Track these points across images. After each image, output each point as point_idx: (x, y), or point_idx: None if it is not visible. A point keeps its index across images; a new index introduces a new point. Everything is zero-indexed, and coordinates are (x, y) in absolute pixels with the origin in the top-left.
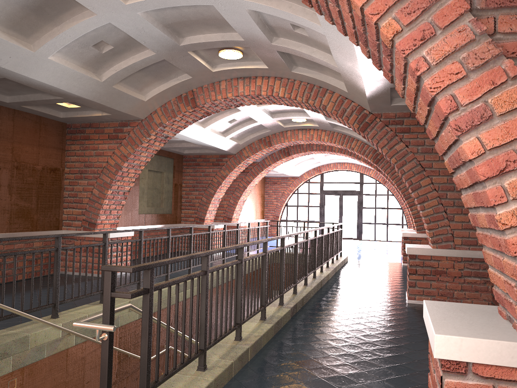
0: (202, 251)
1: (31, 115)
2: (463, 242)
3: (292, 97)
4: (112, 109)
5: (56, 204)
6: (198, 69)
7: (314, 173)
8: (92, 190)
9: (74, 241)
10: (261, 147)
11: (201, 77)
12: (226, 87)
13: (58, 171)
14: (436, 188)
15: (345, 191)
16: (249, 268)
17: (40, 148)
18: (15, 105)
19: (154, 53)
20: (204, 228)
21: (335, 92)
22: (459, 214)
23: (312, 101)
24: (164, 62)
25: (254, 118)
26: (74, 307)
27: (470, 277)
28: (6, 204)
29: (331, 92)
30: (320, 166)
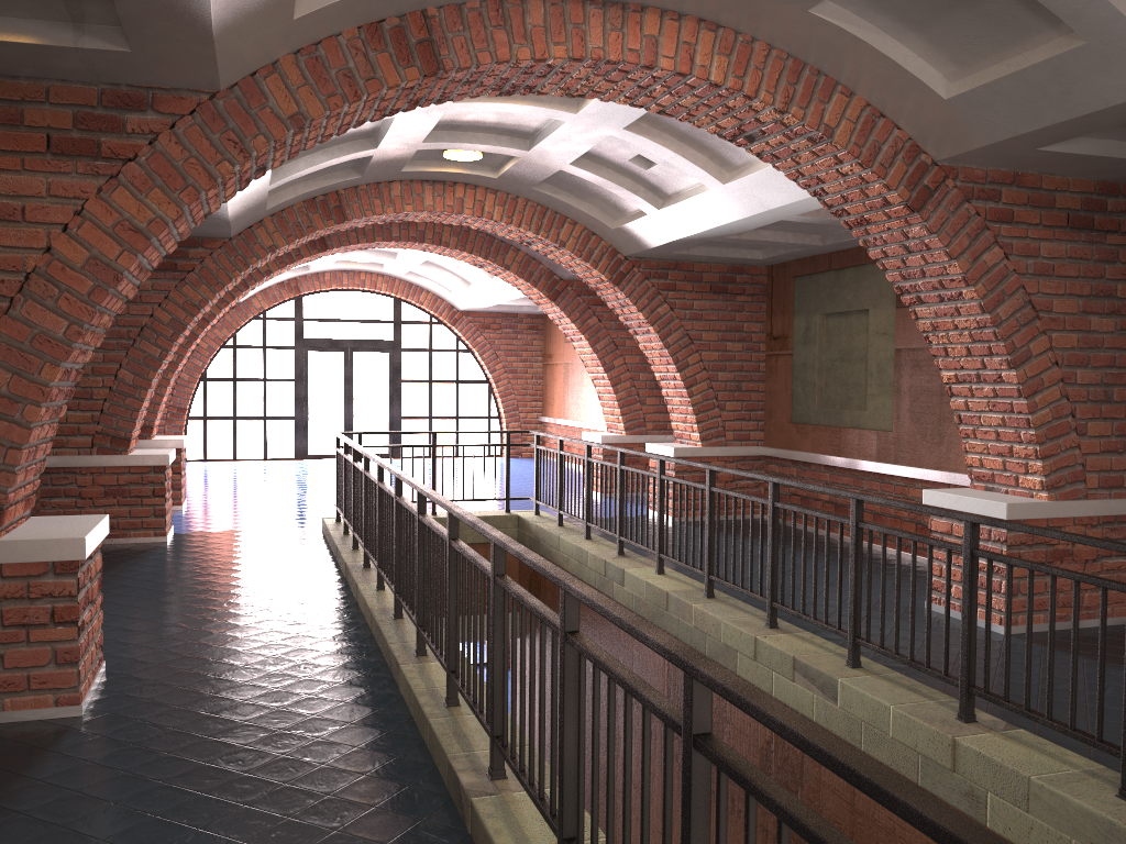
0: (128, 538)
1: None
2: (1101, 482)
3: (748, 89)
4: (195, 30)
5: None
6: None
7: (282, 294)
8: None
9: None
10: (316, 222)
11: None
12: (546, 22)
13: None
14: (1059, 361)
15: (359, 342)
16: None
17: None
18: None
19: None
20: (131, 467)
21: (859, 93)
22: (1095, 420)
23: (799, 111)
24: None
25: (386, 137)
26: None
27: (1110, 558)
28: None
29: (847, 93)
30: (297, 277)
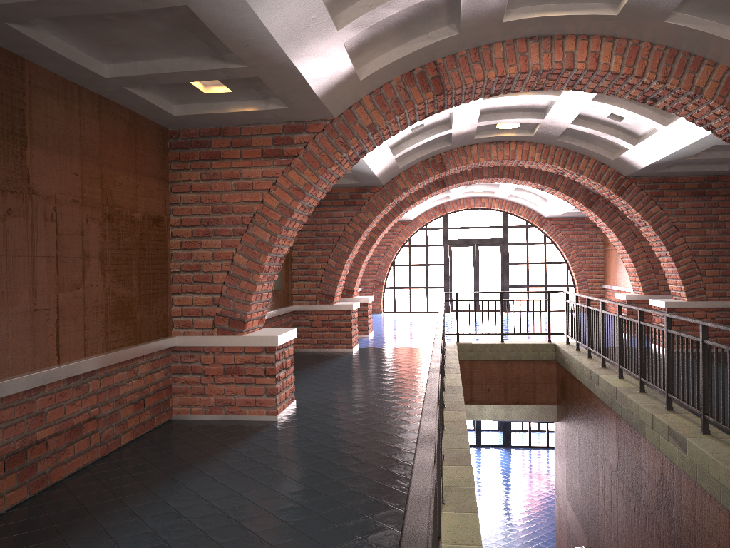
0: (333, 348)
1: (123, 109)
2: None
3: (637, 73)
4: (309, 96)
5: (162, 288)
6: (485, 16)
7: (435, 214)
8: (233, 257)
9: (200, 356)
10: (428, 172)
11: (473, 33)
12: (504, 55)
13: (162, 223)
14: None
15: (482, 240)
16: None
17: (137, 178)
18: (112, 86)
19: None
20: (334, 311)
21: (721, 62)
22: None
23: (675, 81)
24: None
25: (453, 122)
26: (355, 513)
27: None
28: (99, 294)
29: (711, 64)
30: (444, 203)
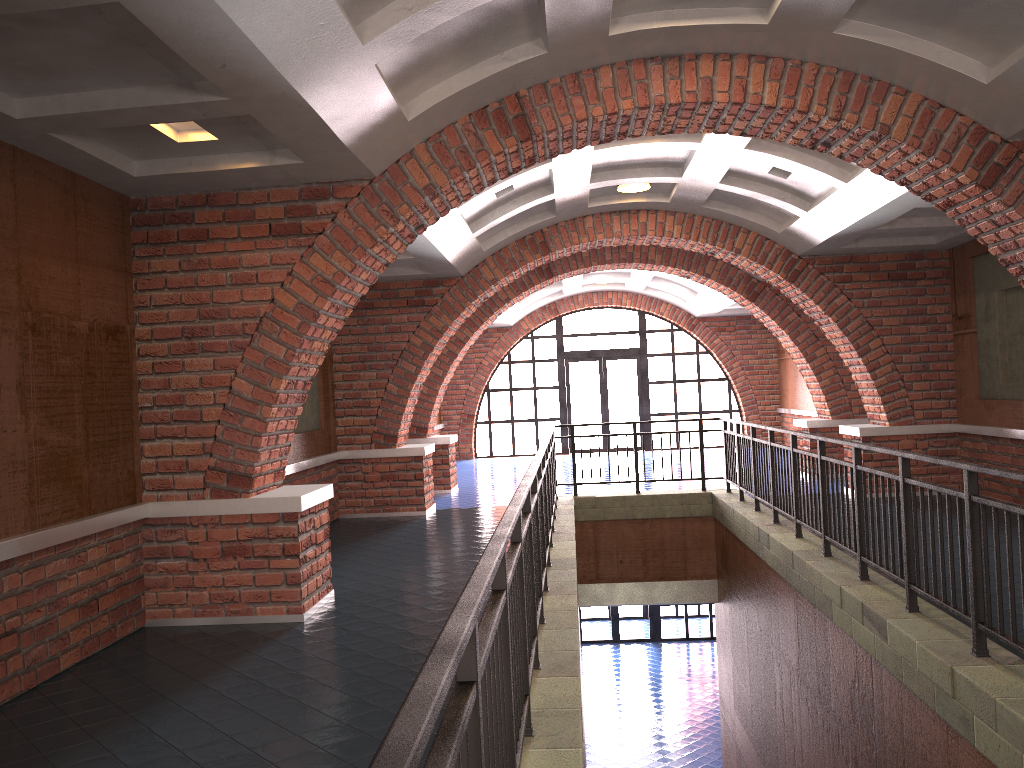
0: (398, 512)
1: (53, 168)
2: None
3: (800, 106)
4: (331, 143)
5: (125, 432)
6: (582, 27)
7: (544, 316)
8: (232, 383)
9: (186, 532)
10: (526, 256)
11: (568, 51)
12: (614, 83)
13: (122, 335)
14: None
15: (610, 351)
16: None
17: (79, 269)
18: (30, 132)
19: None
20: (398, 457)
21: (913, 90)
22: None
23: (853, 116)
24: None
25: (555, 184)
26: None
27: None
28: (18, 444)
29: (901, 92)
30: (556, 301)
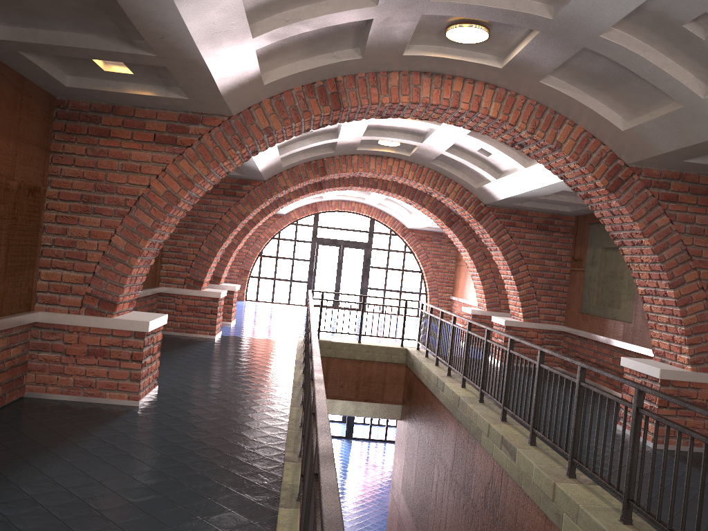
0: (196, 334)
1: (11, 72)
2: None
3: (511, 121)
4: (213, 92)
5: (30, 261)
6: (388, 47)
7: (307, 211)
8: (112, 238)
9: (63, 335)
10: (310, 175)
11: (375, 59)
12: (399, 84)
13: (38, 193)
14: (704, 287)
15: (348, 242)
16: (691, 452)
17: (18, 145)
18: (5, 48)
19: (374, 4)
20: (201, 297)
21: (579, 124)
22: None
23: (541, 133)
24: (350, 23)
25: (340, 133)
26: (219, 507)
27: None
28: None
29: (572, 124)
30: (317, 202)
